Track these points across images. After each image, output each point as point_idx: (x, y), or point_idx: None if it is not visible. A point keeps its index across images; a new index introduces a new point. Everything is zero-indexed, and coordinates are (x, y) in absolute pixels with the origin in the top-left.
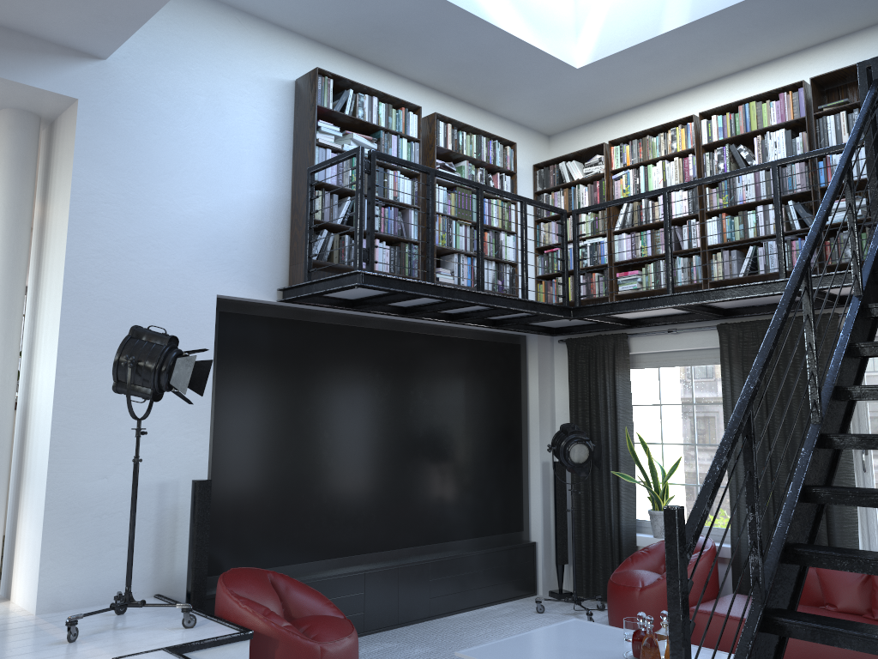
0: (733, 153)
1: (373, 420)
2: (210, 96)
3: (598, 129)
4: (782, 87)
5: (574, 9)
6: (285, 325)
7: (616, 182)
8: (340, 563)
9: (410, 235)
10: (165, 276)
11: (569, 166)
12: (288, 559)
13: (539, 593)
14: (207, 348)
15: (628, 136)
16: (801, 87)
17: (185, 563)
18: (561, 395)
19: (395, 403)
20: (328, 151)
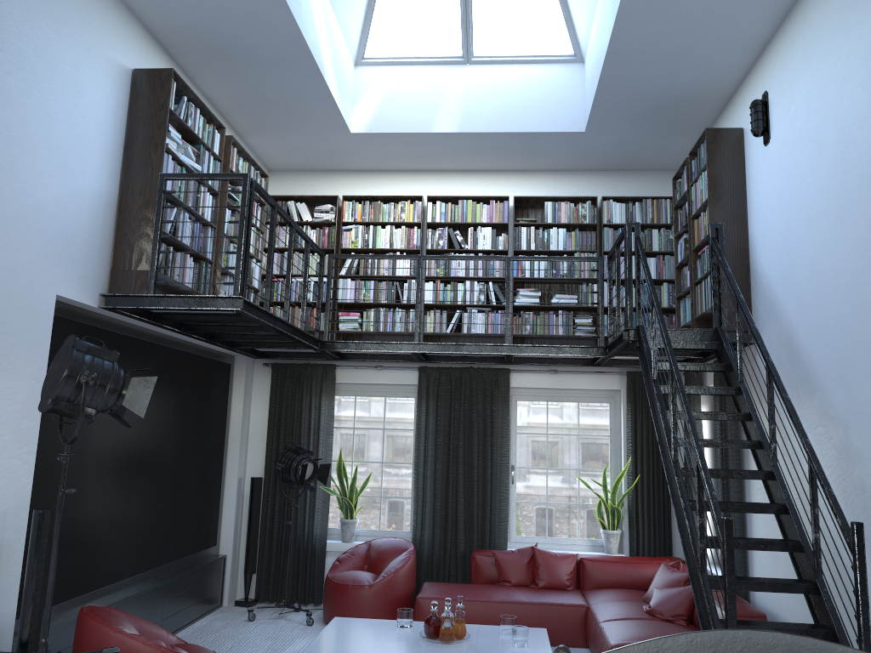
0: (451, 235)
1: (139, 438)
2: (73, 67)
3: (323, 179)
4: (494, 196)
5: (353, 80)
6: (90, 333)
7: (345, 232)
8: (104, 593)
9: (207, 253)
10: (20, 268)
11: (299, 206)
12: (68, 593)
13: (224, 604)
14: (44, 356)
15: (362, 196)
16: (504, 199)
17: (3, 609)
18: (257, 414)
19: (154, 420)
20: (170, 157)
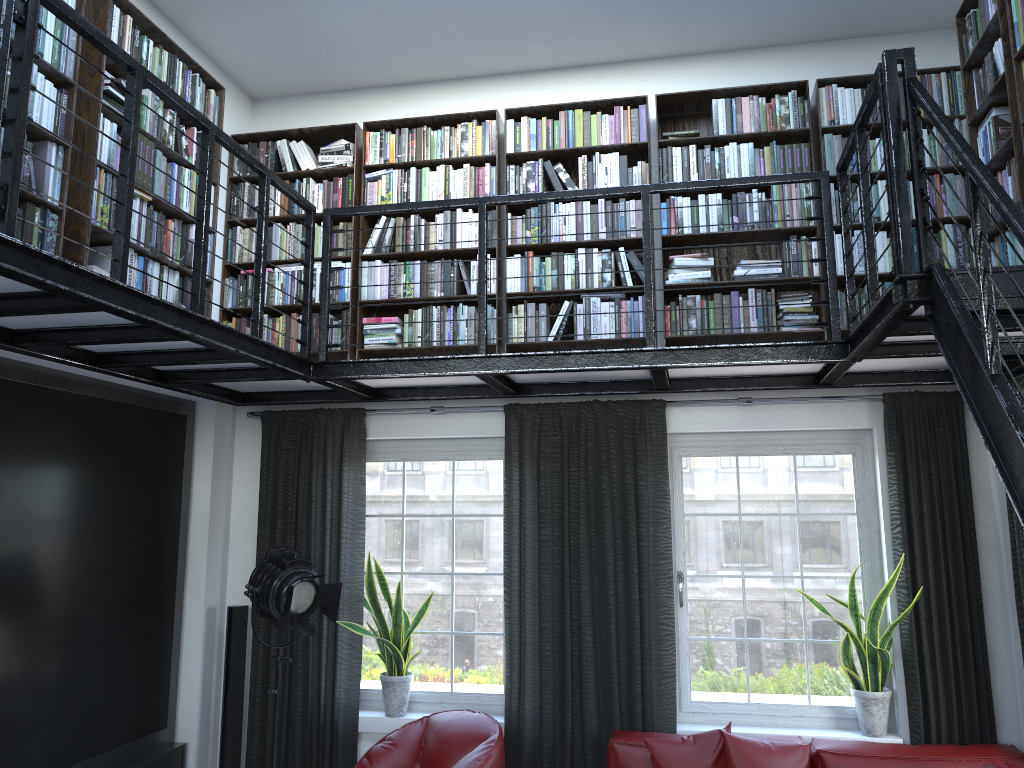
0: (549, 172)
1: None
2: None
3: (338, 105)
4: (620, 98)
5: None
6: None
7: (370, 184)
8: None
9: (46, 192)
10: None
11: (295, 147)
12: None
13: None
14: None
15: (397, 120)
16: (639, 104)
17: None
18: (243, 498)
19: None
20: None
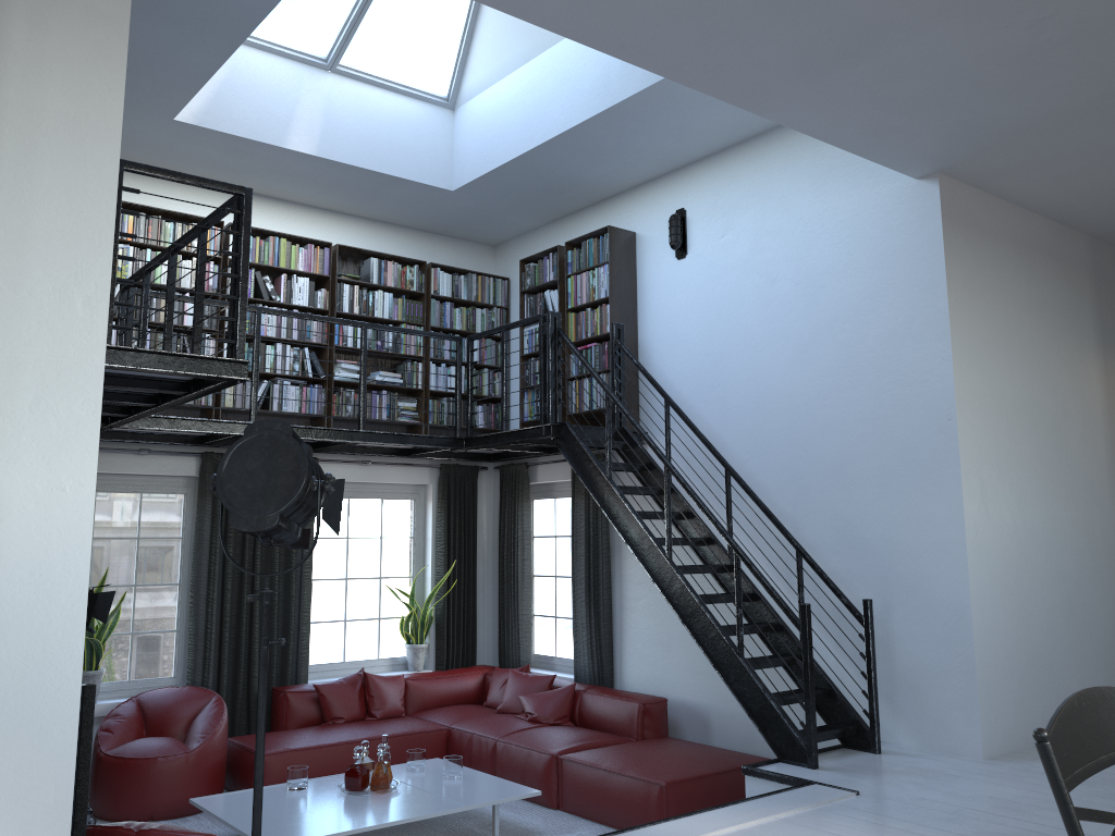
0: (259, 280)
1: None
2: None
3: None
4: (315, 239)
5: None
6: None
7: None
8: None
9: None
10: None
11: None
12: None
13: None
14: None
15: (137, 205)
16: (321, 245)
17: None
18: None
19: None
20: None
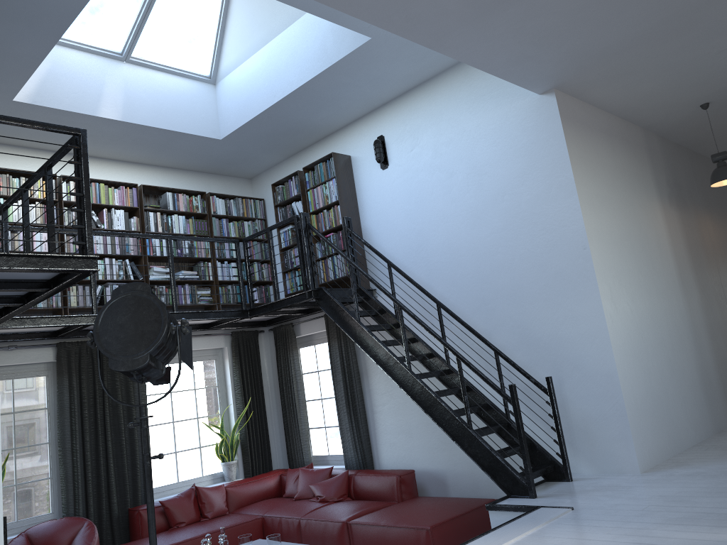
0: None
1: None
2: None
3: None
4: (125, 182)
5: None
6: None
7: None
8: None
9: None
10: None
11: None
12: None
13: None
14: None
15: None
16: (130, 186)
17: None
18: None
19: None
20: None
